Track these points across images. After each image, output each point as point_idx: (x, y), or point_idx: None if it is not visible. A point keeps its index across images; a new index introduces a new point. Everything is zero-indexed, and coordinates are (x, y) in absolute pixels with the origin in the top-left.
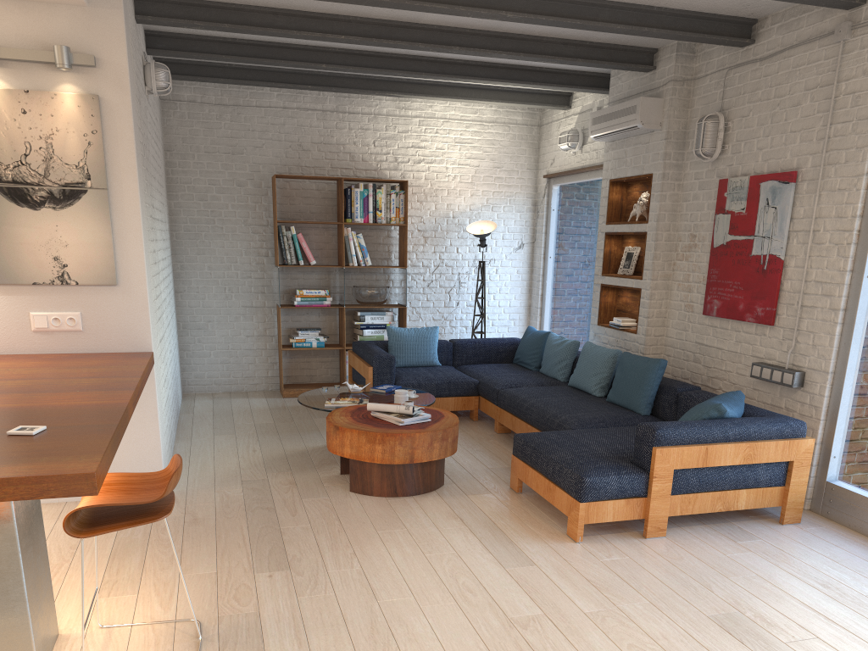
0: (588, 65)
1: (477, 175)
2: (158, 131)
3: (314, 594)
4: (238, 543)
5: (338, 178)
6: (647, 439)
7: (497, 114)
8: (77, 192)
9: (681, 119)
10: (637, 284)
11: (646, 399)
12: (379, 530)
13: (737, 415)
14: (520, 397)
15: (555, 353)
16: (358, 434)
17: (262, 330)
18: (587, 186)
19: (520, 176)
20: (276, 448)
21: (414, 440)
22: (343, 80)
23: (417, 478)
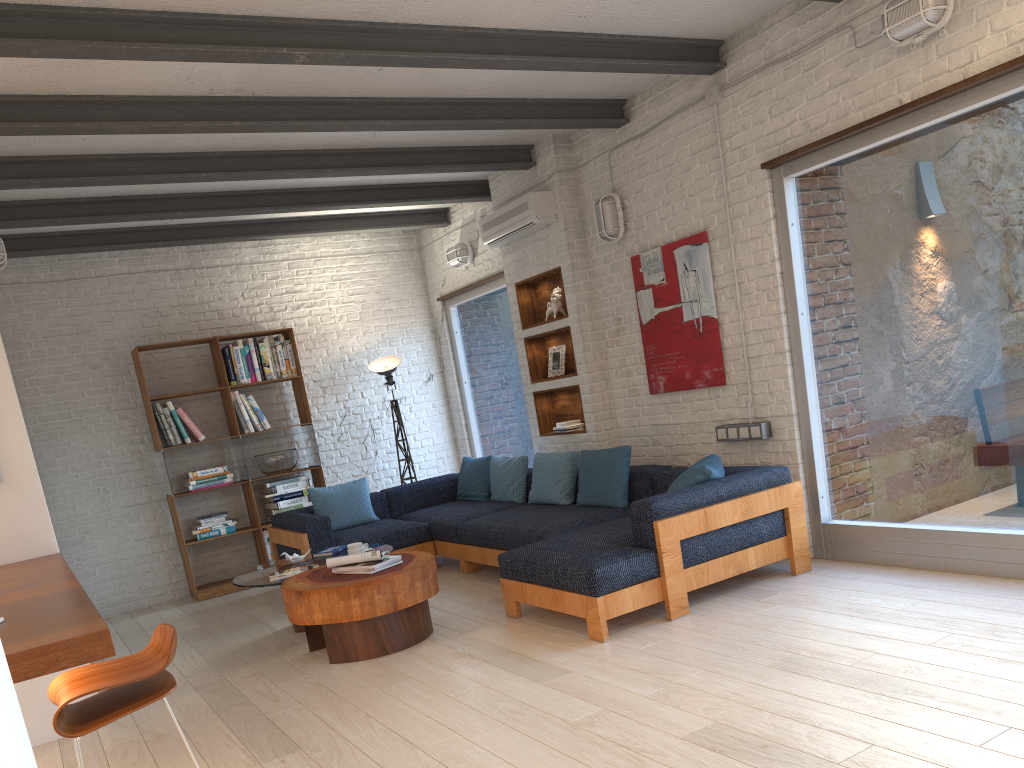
0: (469, 170)
1: (365, 310)
2: None
3: (344, 762)
4: (225, 743)
5: (212, 338)
6: (644, 515)
7: (372, 244)
8: None
9: (574, 207)
10: (574, 381)
11: (620, 490)
12: (384, 688)
13: (721, 475)
14: (484, 524)
15: (504, 474)
16: (328, 593)
17: (154, 529)
18: (488, 299)
19: (411, 304)
20: (219, 648)
21: (393, 584)
22: (197, 230)
23: (405, 628)
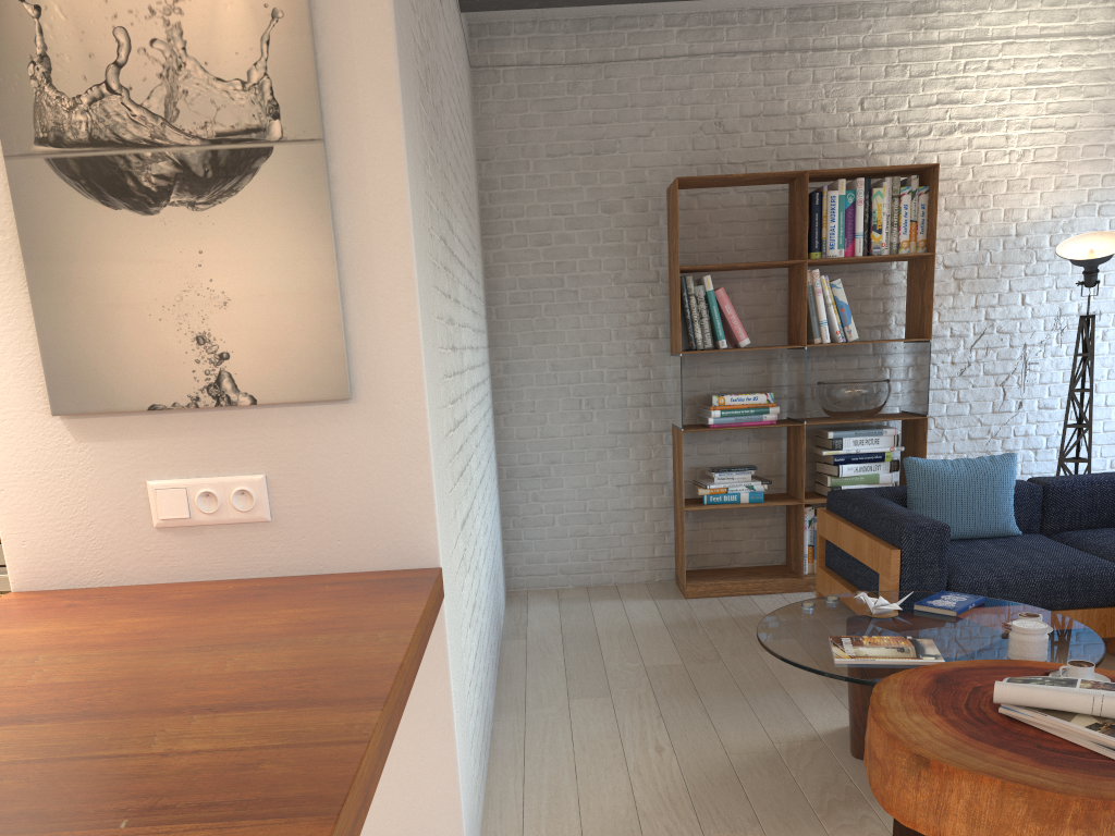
0: None
1: (1071, 144)
2: (466, 112)
3: None
4: None
5: (798, 173)
6: None
7: None
8: (247, 157)
9: None
10: None
11: None
12: None
13: None
14: None
15: None
16: (1002, 792)
17: (644, 473)
18: None
19: None
20: (706, 744)
21: None
22: None
23: None
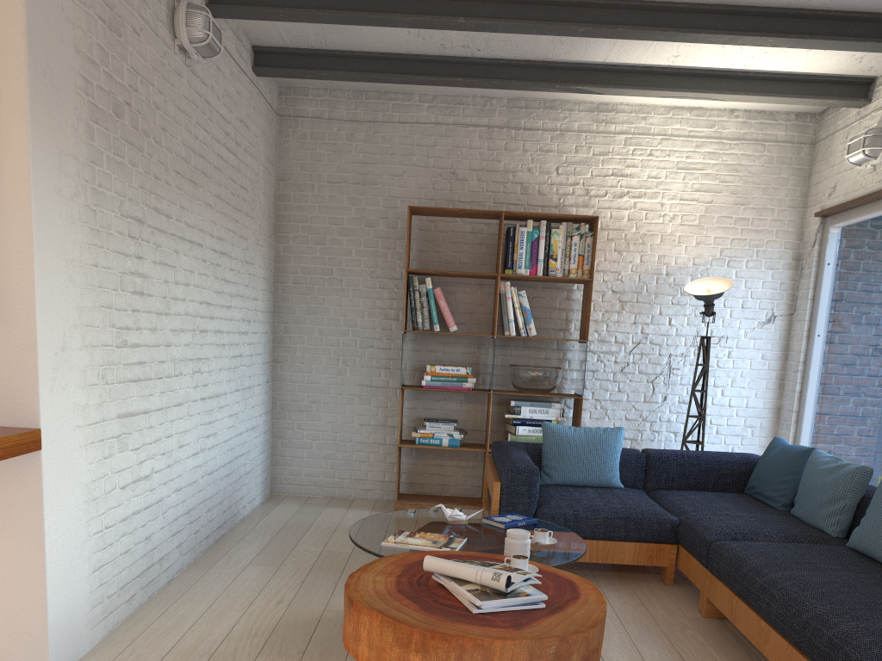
0: None
1: (708, 214)
2: (252, 144)
3: None
4: None
5: (497, 212)
6: None
7: (746, 128)
8: None
9: None
10: None
11: None
12: None
13: None
14: (751, 562)
15: (823, 484)
16: (382, 623)
17: (382, 418)
18: None
19: (776, 217)
20: (316, 602)
21: (489, 654)
22: (510, 69)
23: None
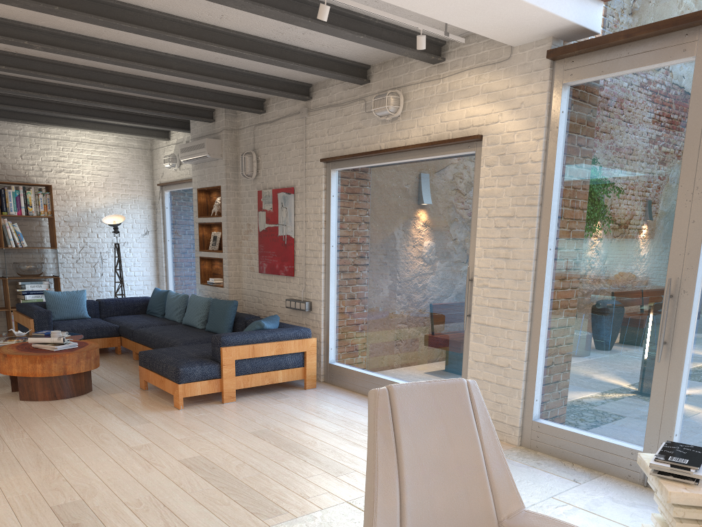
0: (170, 116)
1: (108, 182)
2: None
3: None
4: None
5: None
6: (217, 343)
7: (119, 140)
8: None
9: (233, 153)
10: (220, 255)
11: (227, 326)
12: (43, 417)
13: (272, 327)
14: (148, 332)
15: (173, 303)
16: (23, 358)
17: None
18: (186, 192)
19: (140, 184)
20: None
21: (65, 358)
22: None
23: (71, 385)
